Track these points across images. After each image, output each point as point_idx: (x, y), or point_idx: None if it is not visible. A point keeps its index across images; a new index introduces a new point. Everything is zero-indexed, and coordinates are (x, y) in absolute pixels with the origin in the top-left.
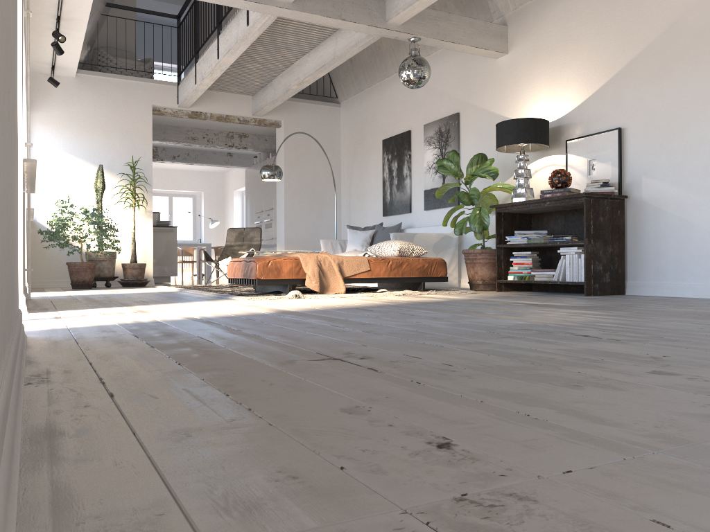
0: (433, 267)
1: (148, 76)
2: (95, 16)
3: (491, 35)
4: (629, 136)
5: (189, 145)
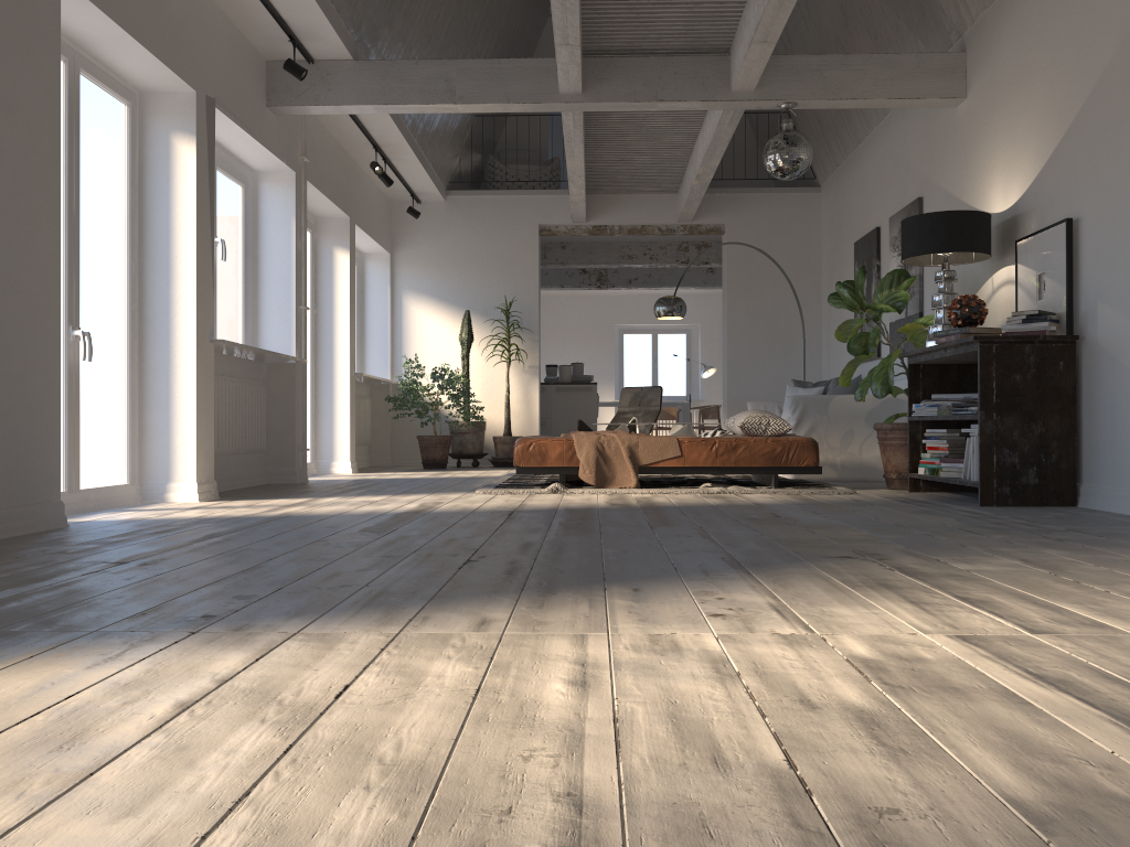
0: (791, 452)
1: (549, 183)
2: (450, 125)
3: (931, 73)
4: (1083, 231)
5: (628, 267)
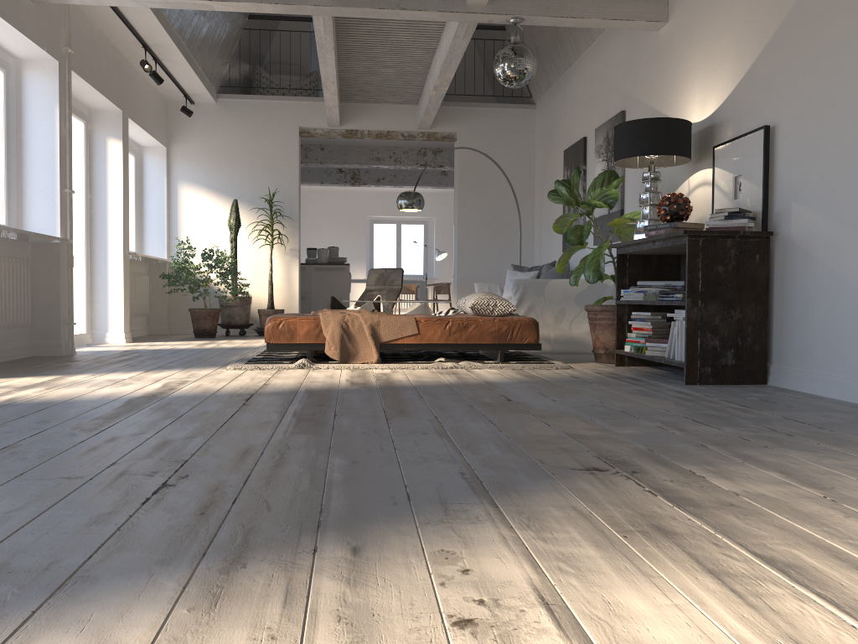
0: (515, 331)
1: (309, 92)
2: (219, 34)
3: None
4: (780, 137)
5: (376, 167)
